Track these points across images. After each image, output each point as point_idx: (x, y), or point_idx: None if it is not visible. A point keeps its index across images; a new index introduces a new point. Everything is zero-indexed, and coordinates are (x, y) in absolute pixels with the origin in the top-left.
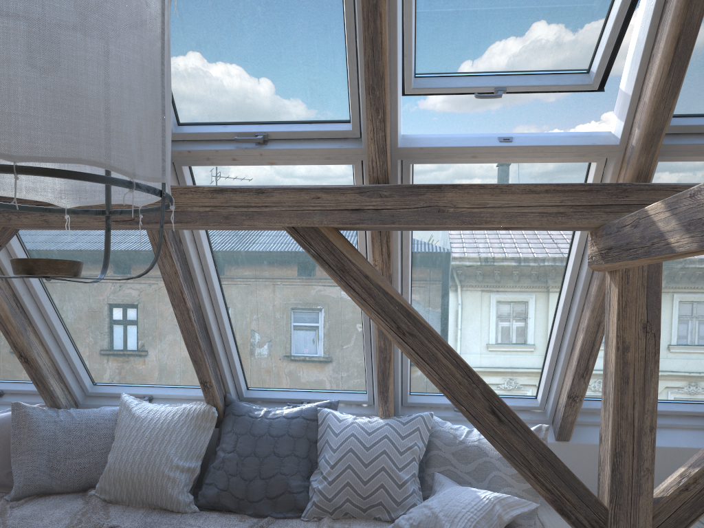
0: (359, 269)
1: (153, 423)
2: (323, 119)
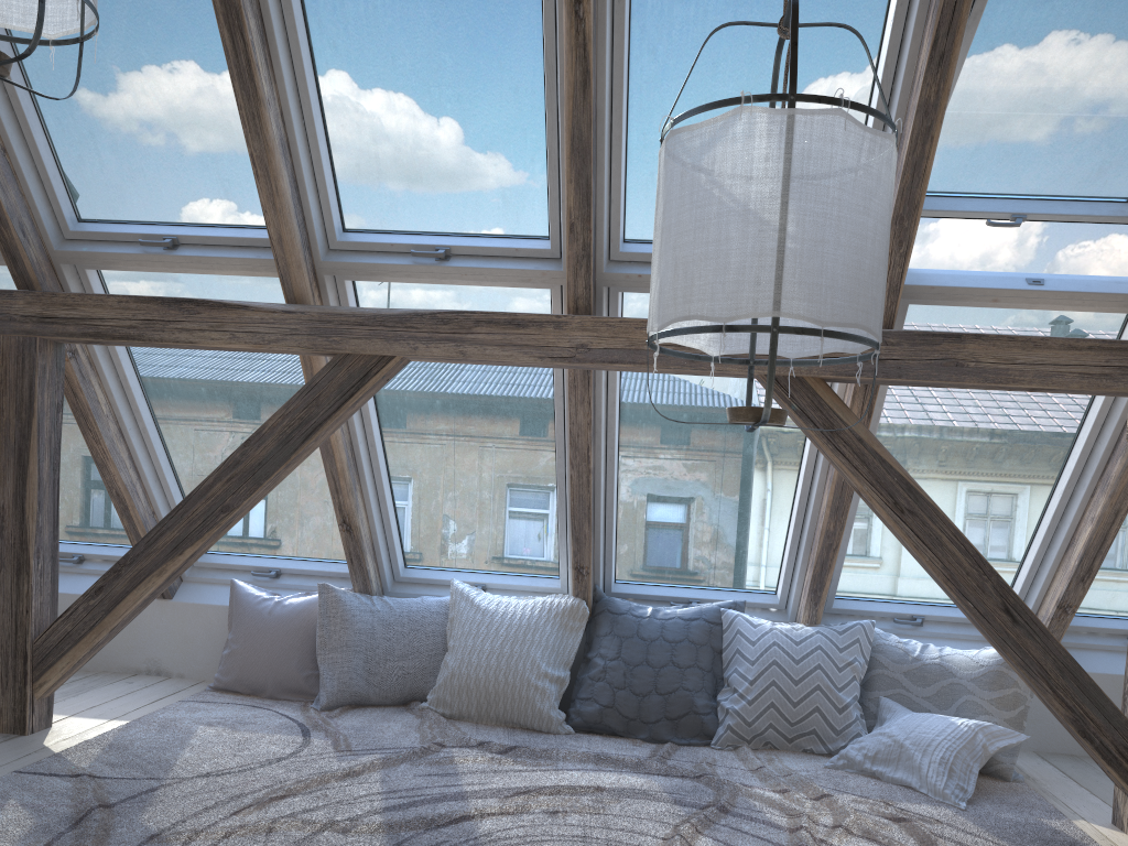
0: (852, 431)
1: (508, 619)
2: None
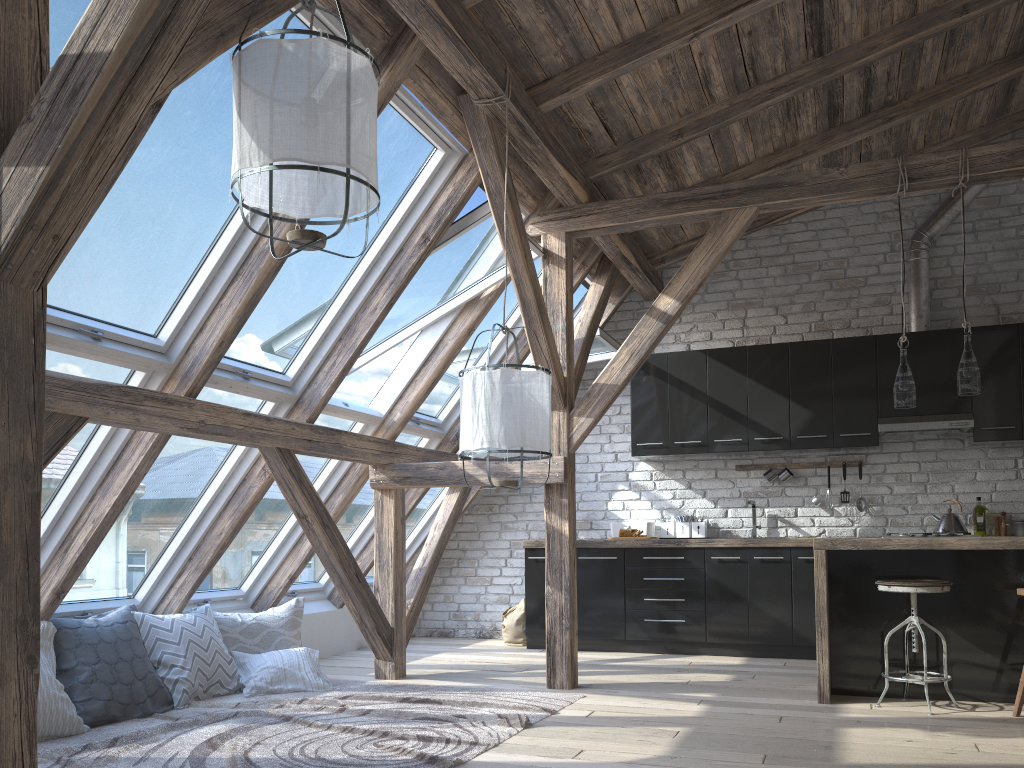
0: (307, 481)
1: None
2: (273, 369)
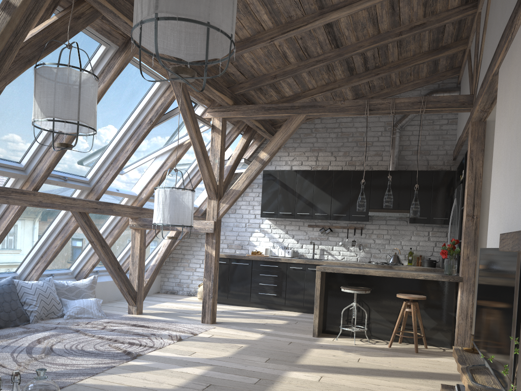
0: (94, 226)
1: None
2: (79, 175)
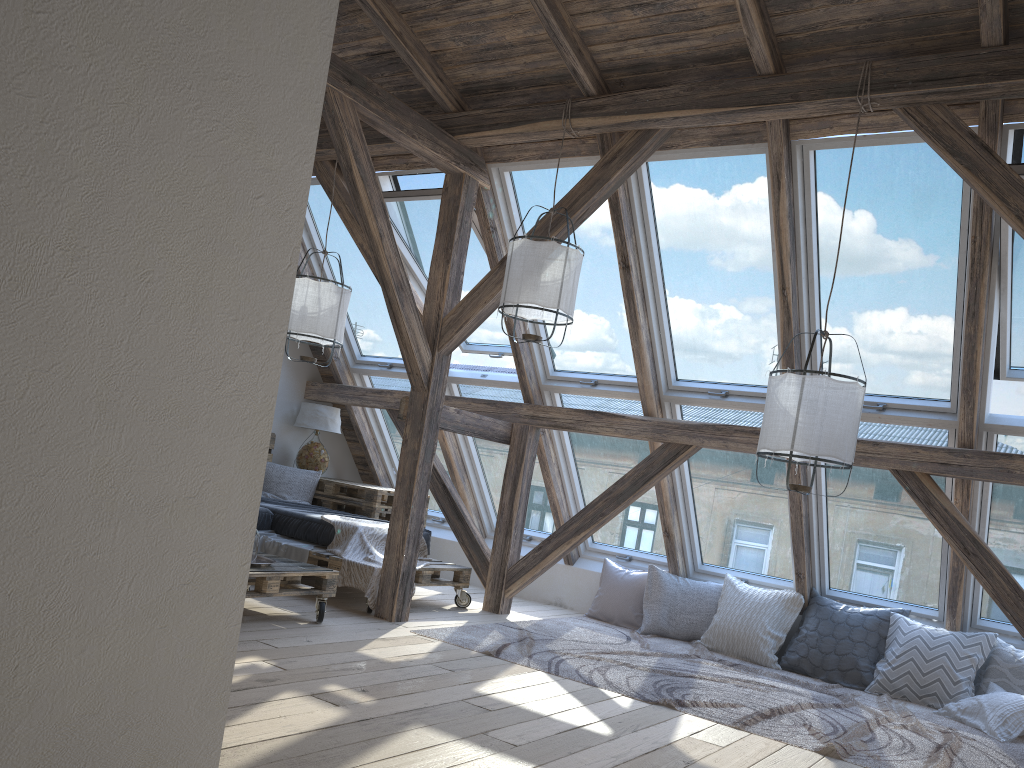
0: (941, 504)
1: (752, 598)
2: (929, 398)
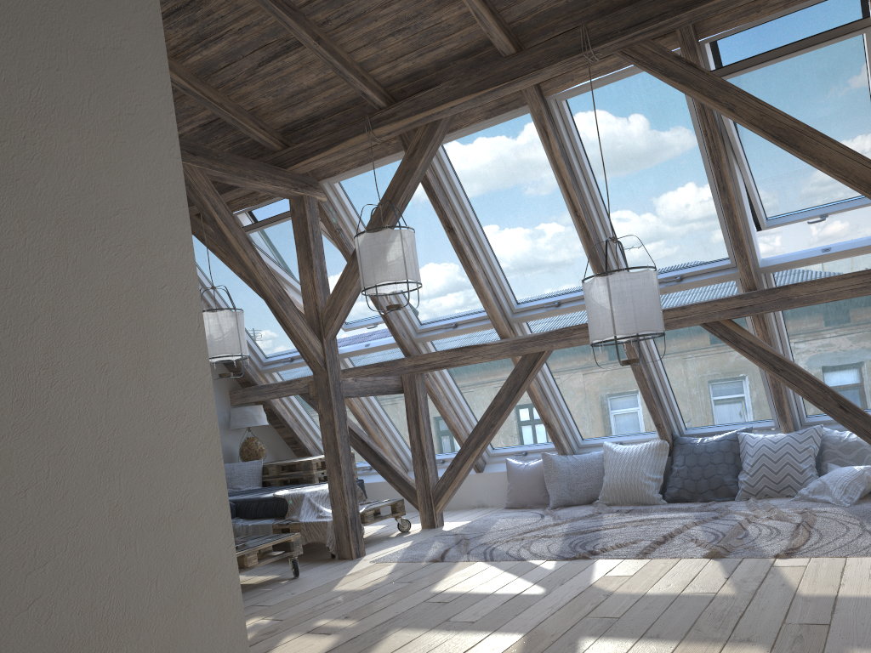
0: (746, 339)
1: (629, 455)
2: (713, 260)
